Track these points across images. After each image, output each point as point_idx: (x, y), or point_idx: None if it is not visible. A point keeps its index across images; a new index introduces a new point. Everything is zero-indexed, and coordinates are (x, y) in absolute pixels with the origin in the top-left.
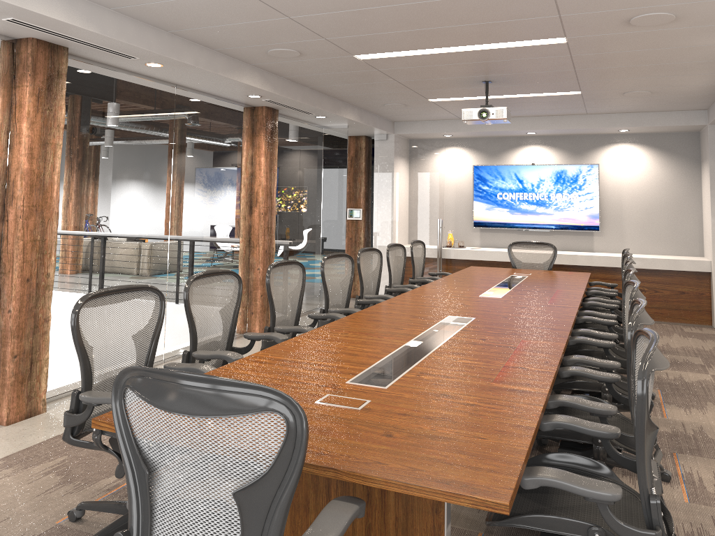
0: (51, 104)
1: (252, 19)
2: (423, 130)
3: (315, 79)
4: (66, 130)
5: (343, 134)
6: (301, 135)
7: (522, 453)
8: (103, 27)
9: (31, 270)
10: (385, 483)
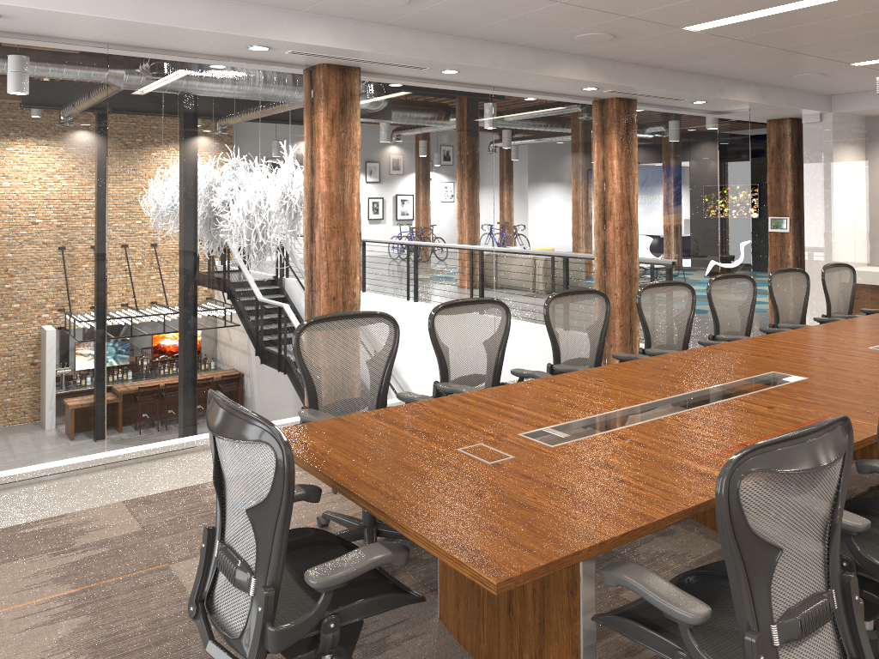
0: (345, 126)
1: (522, 10)
2: (876, 103)
3: (663, 60)
4: (368, 149)
5: (743, 120)
6: (679, 126)
7: (592, 542)
8: (375, 45)
9: (336, 289)
10: (414, 536)
